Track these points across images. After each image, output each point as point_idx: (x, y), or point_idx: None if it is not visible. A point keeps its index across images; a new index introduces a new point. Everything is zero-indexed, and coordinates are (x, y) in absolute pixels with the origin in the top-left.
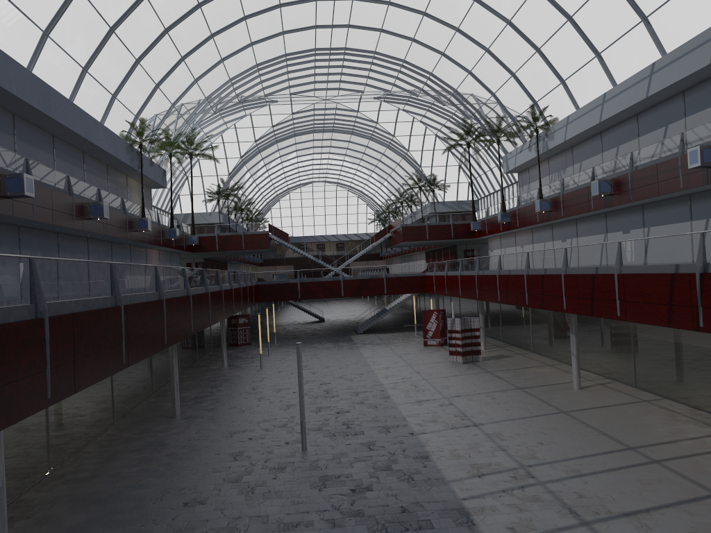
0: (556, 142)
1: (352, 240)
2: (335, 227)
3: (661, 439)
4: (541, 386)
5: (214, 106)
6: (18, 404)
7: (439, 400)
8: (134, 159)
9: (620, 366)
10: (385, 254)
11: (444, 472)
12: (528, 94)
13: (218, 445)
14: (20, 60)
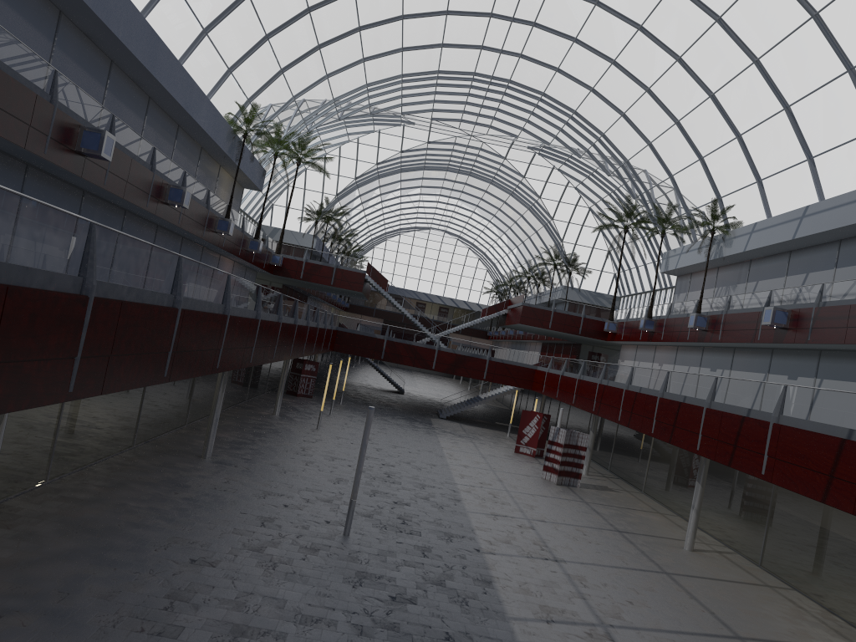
0: (733, 250)
1: (459, 308)
2: (443, 288)
3: (779, 637)
4: (645, 536)
5: (340, 111)
6: (34, 388)
7: (519, 520)
8: (234, 148)
9: (747, 537)
10: (493, 333)
11: (507, 605)
12: (713, 186)
13: (246, 503)
14: (135, 1)
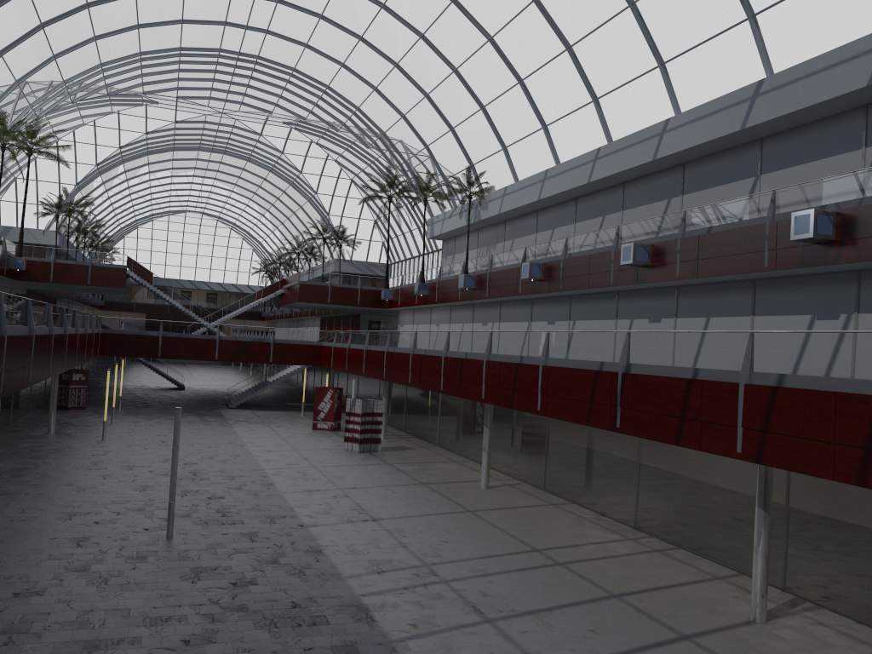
0: (490, 213)
1: (228, 291)
2: (209, 273)
3: (566, 543)
4: (447, 483)
5: (73, 94)
6: None
7: (333, 491)
8: None
9: (531, 467)
10: (268, 314)
11: (340, 567)
12: (465, 154)
13: (53, 528)
14: None
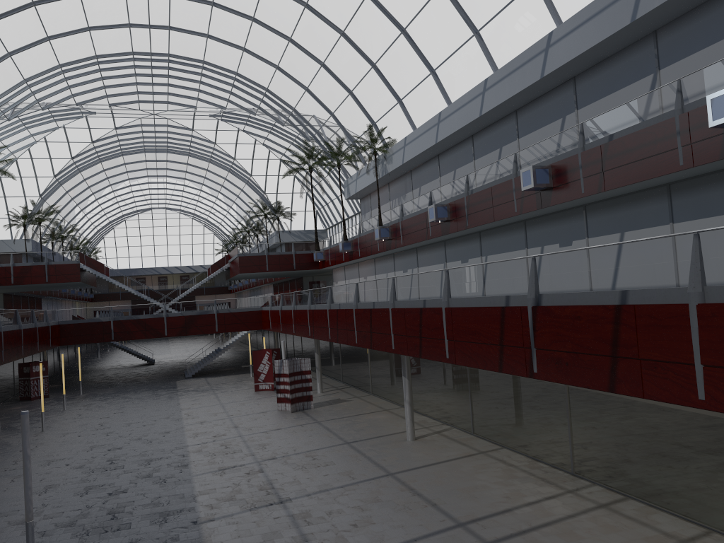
0: (395, 165)
1: (198, 272)
2: (179, 259)
3: (496, 508)
4: (372, 439)
5: (6, 111)
6: None
7: (248, 466)
8: None
9: (458, 411)
10: (233, 287)
11: None
12: (366, 114)
13: None
14: None
